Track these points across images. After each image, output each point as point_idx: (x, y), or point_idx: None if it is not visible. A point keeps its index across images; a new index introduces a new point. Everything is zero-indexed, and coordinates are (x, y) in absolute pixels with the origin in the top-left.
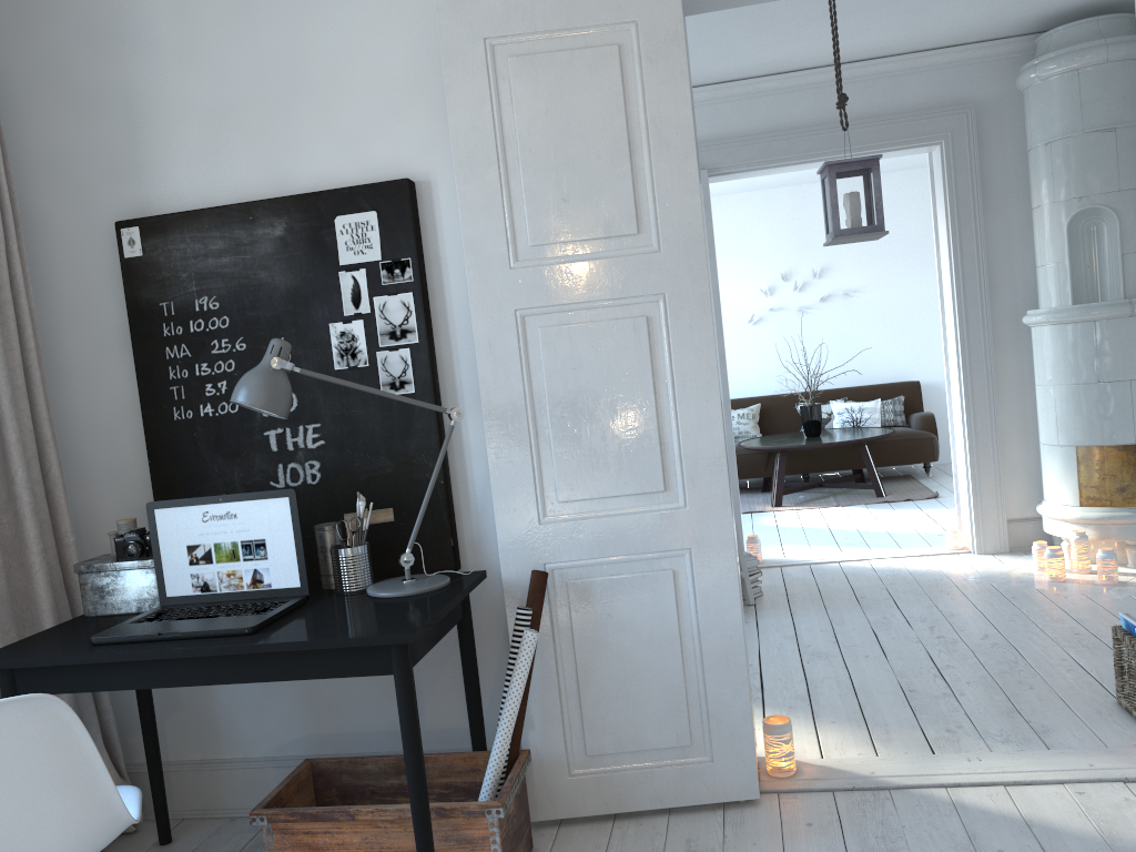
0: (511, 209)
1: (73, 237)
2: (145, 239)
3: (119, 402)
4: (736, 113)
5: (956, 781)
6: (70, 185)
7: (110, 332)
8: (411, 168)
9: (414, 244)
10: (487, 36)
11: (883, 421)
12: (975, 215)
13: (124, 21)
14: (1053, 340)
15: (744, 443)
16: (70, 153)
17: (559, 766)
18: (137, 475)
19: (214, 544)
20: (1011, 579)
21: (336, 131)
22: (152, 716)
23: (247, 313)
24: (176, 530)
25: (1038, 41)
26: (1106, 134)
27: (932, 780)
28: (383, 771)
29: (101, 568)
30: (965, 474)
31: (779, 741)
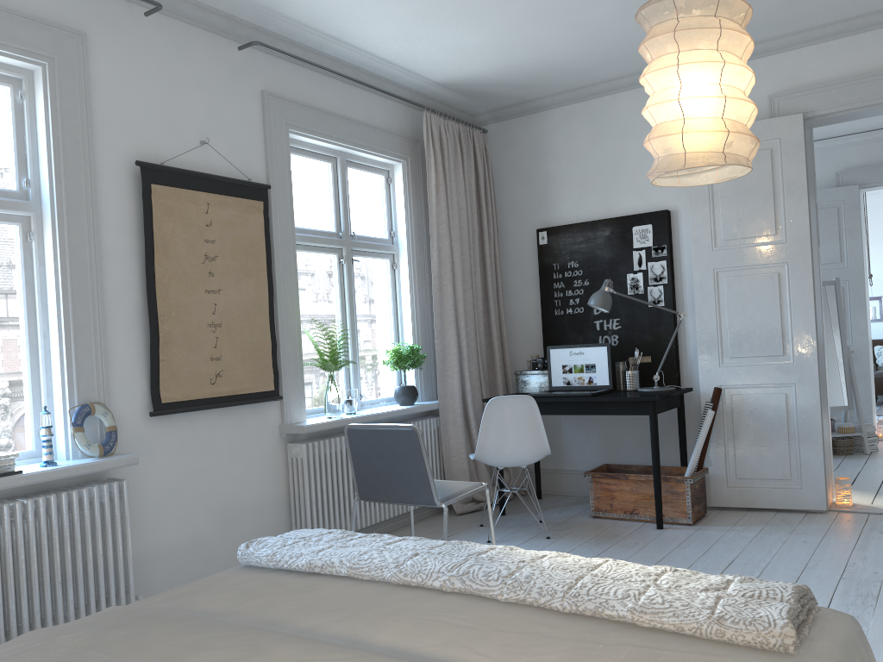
0: (714, 223)
1: (517, 235)
2: (548, 236)
3: (530, 306)
4: (881, 148)
5: None
6: (517, 213)
7: (529, 276)
8: (668, 204)
9: (668, 239)
10: None
11: None
12: None
13: (546, 144)
14: None
15: None
16: (519, 200)
17: (722, 481)
18: (535, 339)
19: (573, 365)
20: None
21: (635, 189)
22: None
23: (590, 269)
24: (558, 358)
25: None
26: None
27: None
28: (639, 471)
29: (525, 373)
30: None
31: (842, 488)
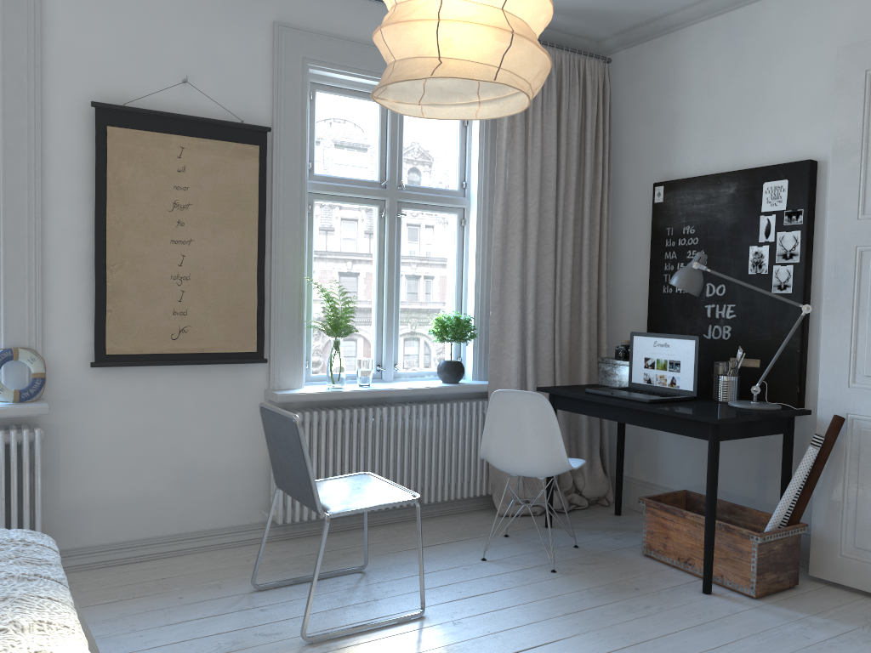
0: (865, 180)
1: (635, 190)
2: (665, 192)
3: (641, 279)
4: None
5: None
6: (638, 163)
7: (643, 242)
8: (816, 152)
9: (806, 201)
10: (868, 68)
11: None
12: None
13: (677, 73)
14: None
15: None
16: (641, 146)
17: (833, 546)
18: (642, 320)
19: (656, 359)
20: None
21: (776, 130)
22: (622, 446)
23: (707, 237)
24: (641, 348)
25: None
26: None
27: None
28: (721, 509)
29: (607, 361)
30: None
31: None
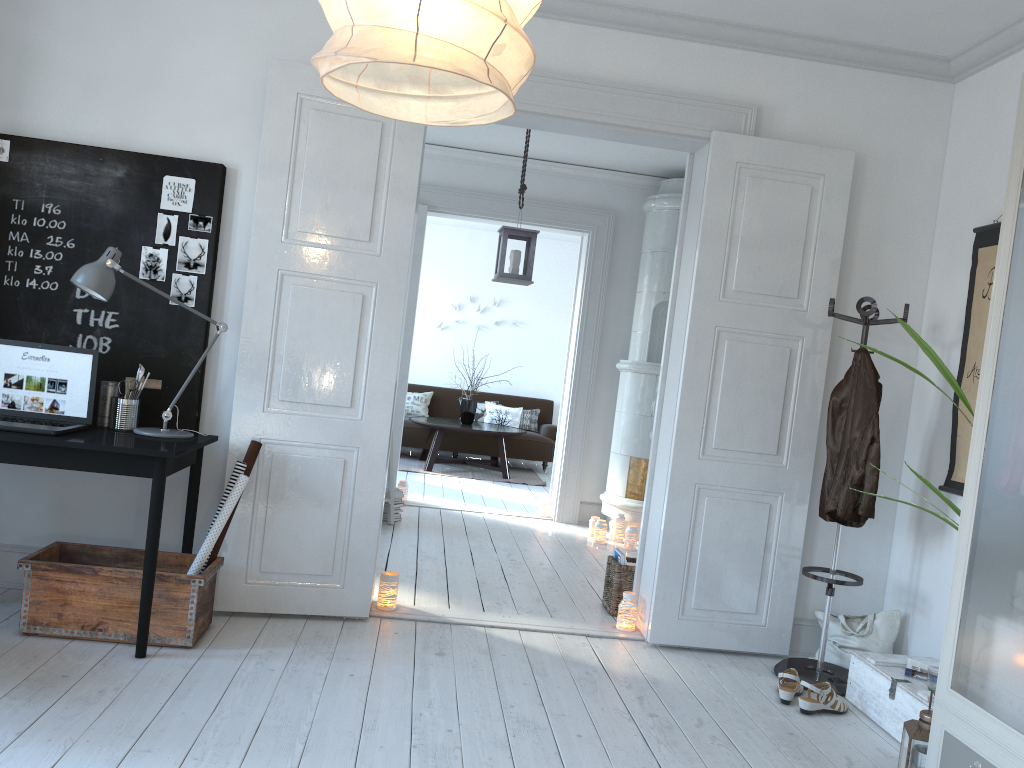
0: (291, 204)
1: None
2: (14, 151)
3: None
4: (457, 171)
5: (492, 624)
6: None
7: None
8: (226, 157)
9: (217, 208)
10: (300, 92)
11: (521, 424)
12: (601, 287)
13: None
14: (630, 382)
15: (414, 418)
16: None
17: (240, 575)
18: None
19: (27, 376)
20: (571, 538)
21: (178, 118)
22: None
23: (82, 223)
24: None
25: (661, 183)
26: None
27: (478, 622)
28: (114, 557)
29: None
30: (560, 464)
31: (389, 586)
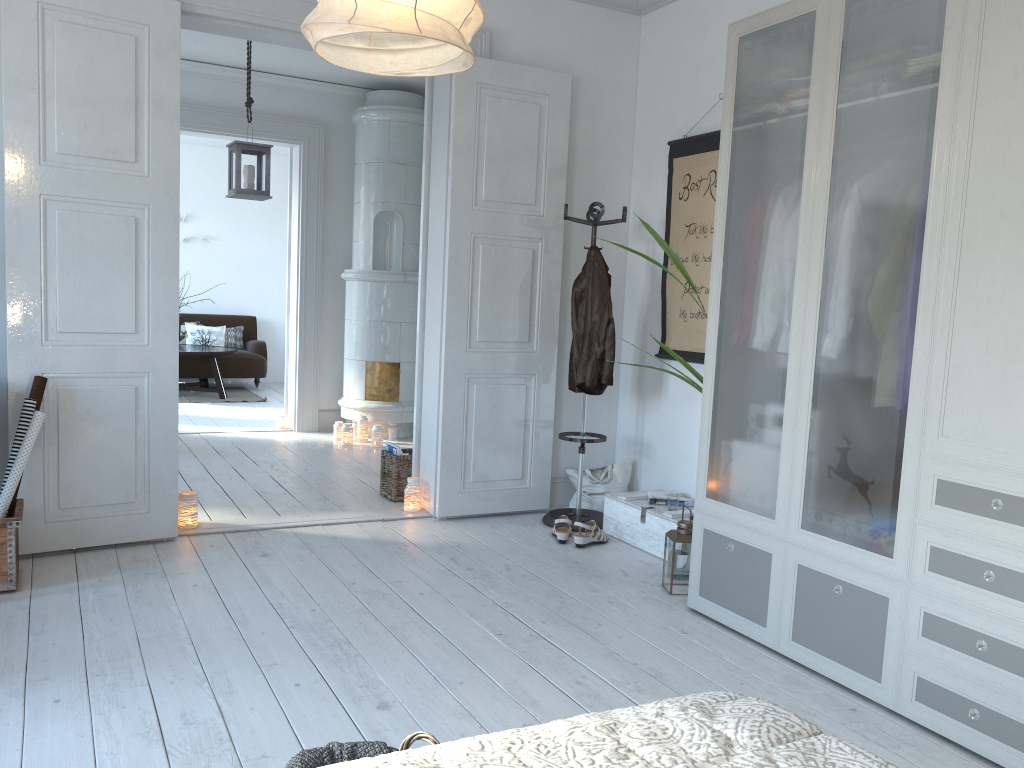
0: (45, 124)
1: None
2: None
3: None
4: None
5: (296, 524)
6: None
7: None
8: None
9: None
10: (41, 0)
11: (227, 343)
12: (318, 199)
13: None
14: (359, 290)
15: None
16: None
17: (38, 515)
18: None
19: None
20: (320, 444)
21: None
22: None
23: None
24: None
25: (368, 95)
26: (401, 166)
27: (282, 525)
28: None
29: None
30: (295, 376)
31: (190, 505)
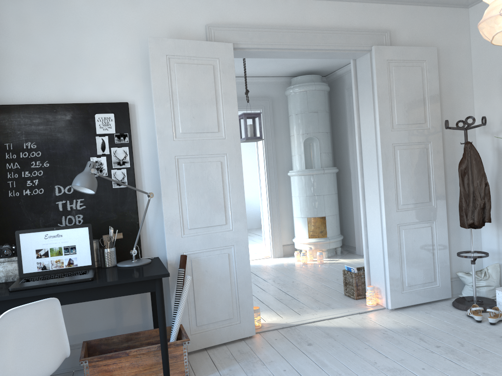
0: (174, 118)
1: None
2: None
3: None
4: None
5: (313, 320)
6: None
7: None
8: (126, 98)
9: (129, 128)
10: (167, 54)
11: None
12: (271, 136)
13: None
14: (299, 181)
15: None
16: None
17: (187, 331)
18: None
19: (50, 248)
20: (289, 264)
21: (94, 79)
22: None
23: (51, 150)
24: (31, 243)
25: (292, 79)
26: (315, 113)
27: (306, 321)
28: (120, 341)
29: None
30: (268, 229)
31: (257, 315)
